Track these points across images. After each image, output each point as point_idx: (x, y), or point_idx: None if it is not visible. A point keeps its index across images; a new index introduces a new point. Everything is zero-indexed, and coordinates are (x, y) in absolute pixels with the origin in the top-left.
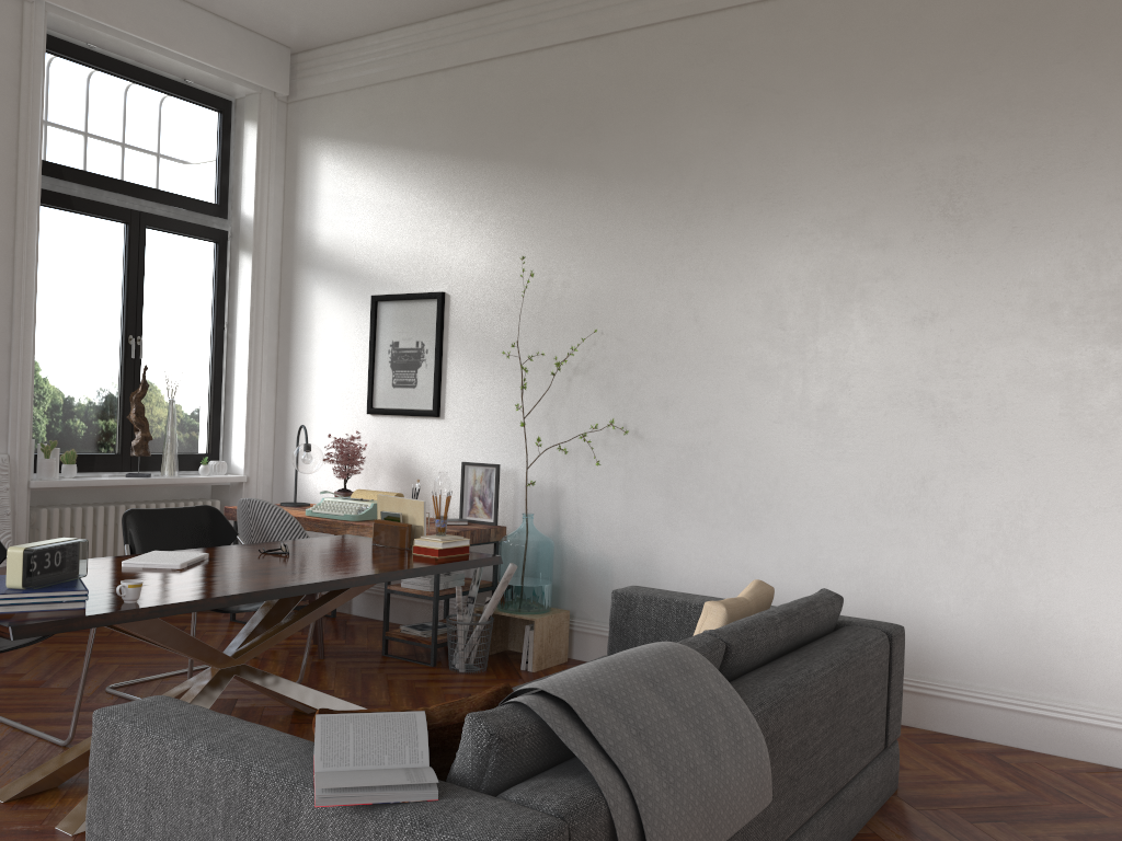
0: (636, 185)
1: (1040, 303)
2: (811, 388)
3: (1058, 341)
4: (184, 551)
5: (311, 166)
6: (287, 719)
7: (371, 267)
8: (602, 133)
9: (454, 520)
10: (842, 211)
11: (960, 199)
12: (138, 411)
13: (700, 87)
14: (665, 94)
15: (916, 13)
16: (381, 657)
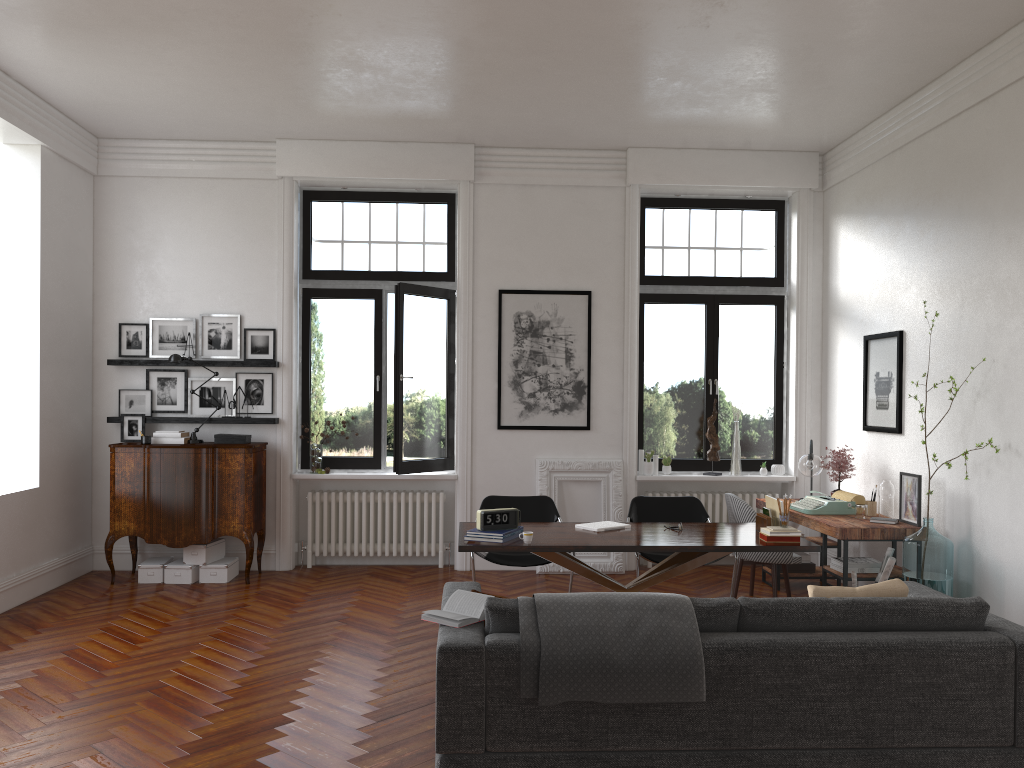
0: (1012, 226)
1: None
2: None
3: None
4: (630, 523)
5: (835, 238)
6: None
7: (865, 313)
8: (990, 182)
9: (882, 519)
10: None
11: None
12: (710, 430)
13: None
14: None
15: None
16: None
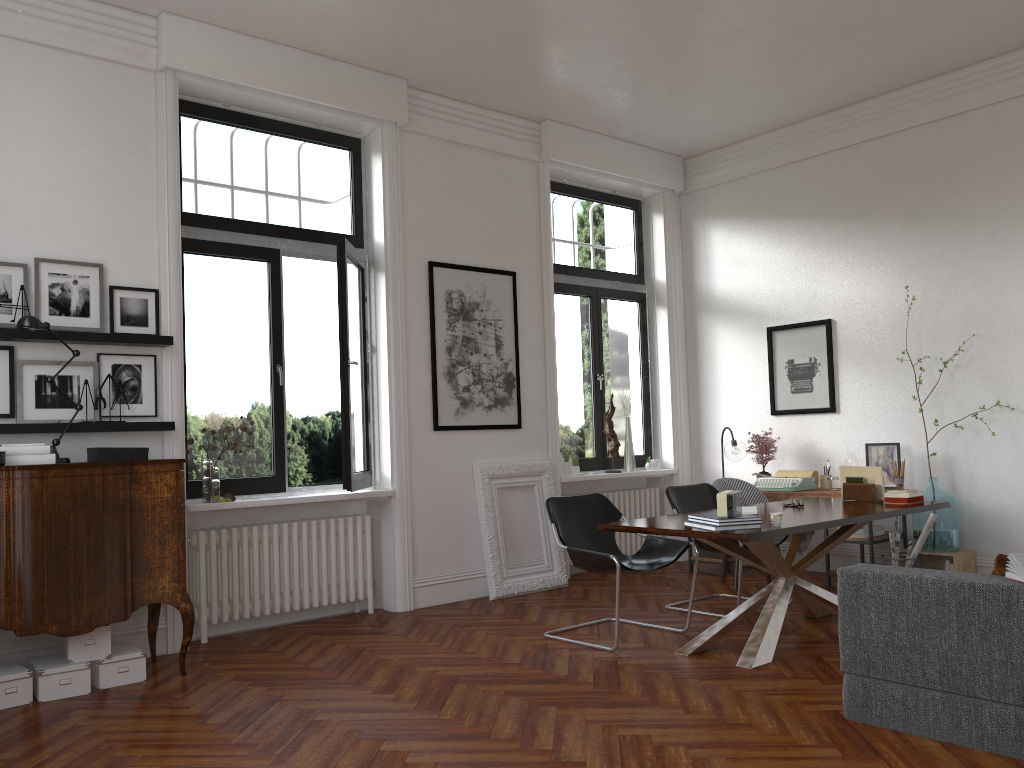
0: (996, 222)
1: None
2: None
3: None
4: None
5: (704, 239)
6: (807, 620)
7: (763, 307)
8: (961, 186)
9: None
10: None
11: None
12: (609, 426)
13: None
14: (1016, 152)
15: None
16: (828, 589)
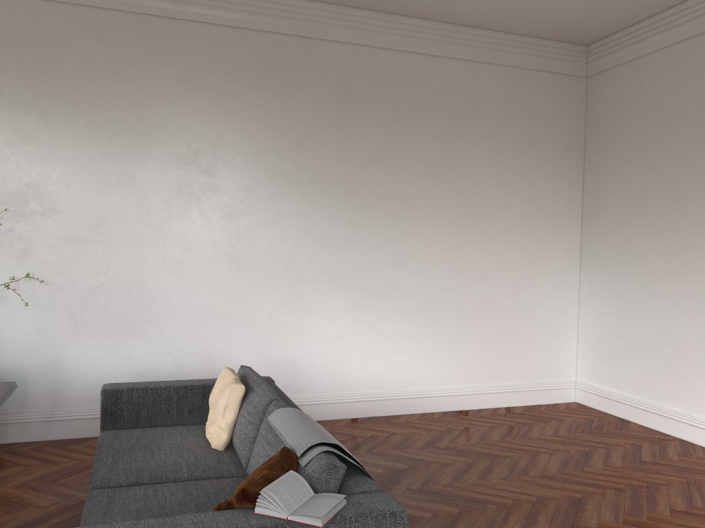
0: (33, 109)
1: (285, 211)
2: (169, 251)
3: (293, 229)
4: None
5: None
6: None
7: None
8: (0, 65)
9: None
10: (184, 151)
11: (247, 155)
12: None
13: (84, 53)
14: (55, 51)
15: (221, 50)
16: None
